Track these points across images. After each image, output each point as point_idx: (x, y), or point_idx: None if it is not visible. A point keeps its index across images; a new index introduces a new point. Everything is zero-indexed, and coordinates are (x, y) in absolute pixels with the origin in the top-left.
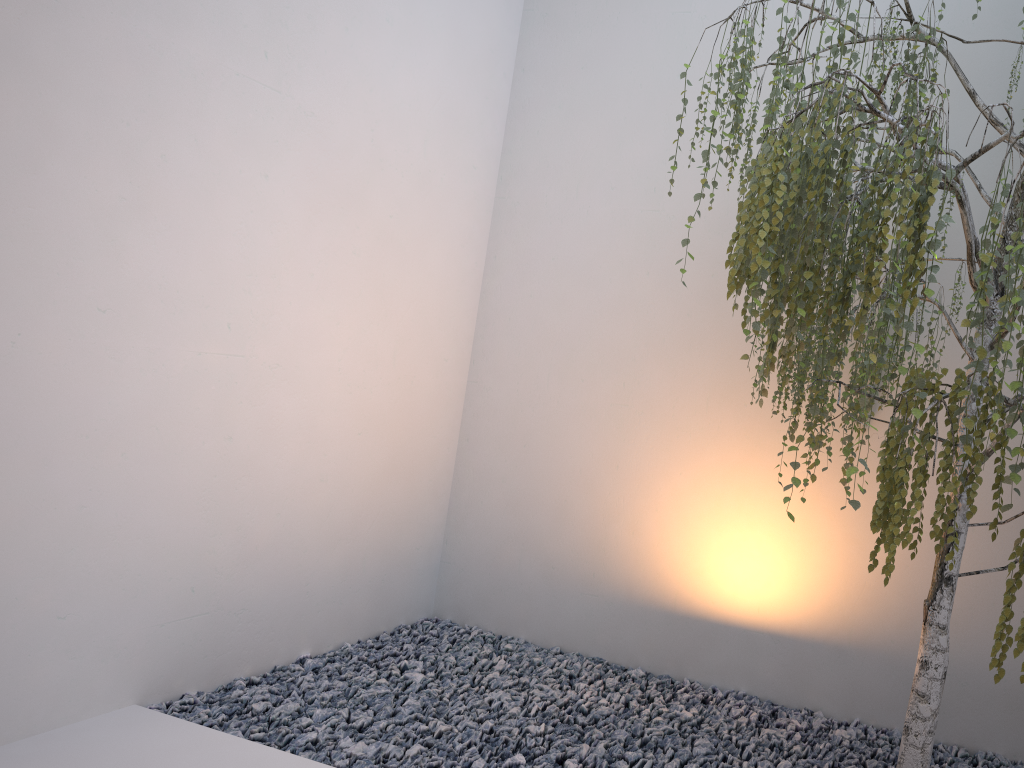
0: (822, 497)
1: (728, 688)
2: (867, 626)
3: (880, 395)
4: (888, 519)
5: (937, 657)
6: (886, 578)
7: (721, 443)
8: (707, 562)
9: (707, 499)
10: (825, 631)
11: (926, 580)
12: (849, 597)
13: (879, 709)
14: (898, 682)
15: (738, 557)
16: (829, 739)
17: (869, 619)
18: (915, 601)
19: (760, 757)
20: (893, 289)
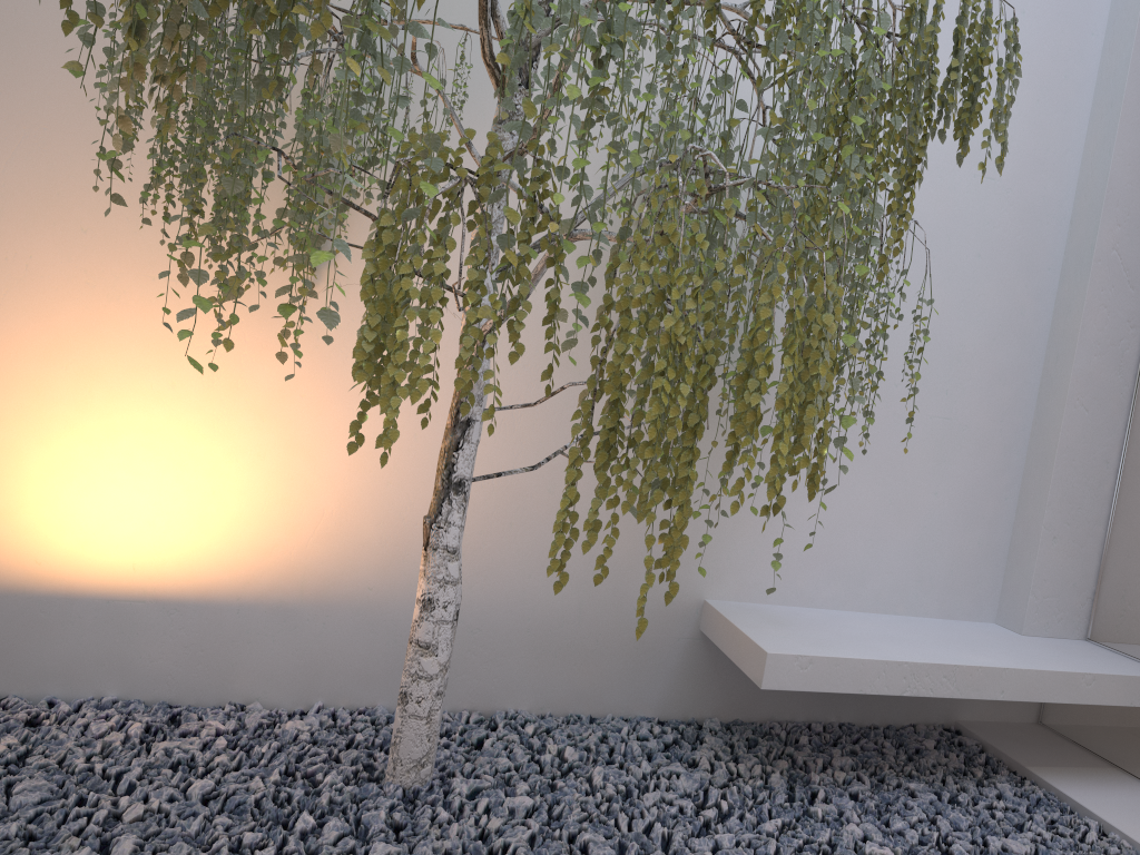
0: (244, 386)
1: (82, 696)
2: (330, 572)
3: (337, 235)
4: (385, 360)
5: (447, 592)
6: (385, 455)
7: (36, 294)
8: (21, 497)
9: (13, 390)
10: (260, 586)
11: (418, 500)
12: (299, 533)
13: (354, 684)
14: (381, 643)
15: (87, 485)
16: (277, 737)
17: (333, 562)
18: (403, 530)
19: (154, 785)
20: (374, 2)
